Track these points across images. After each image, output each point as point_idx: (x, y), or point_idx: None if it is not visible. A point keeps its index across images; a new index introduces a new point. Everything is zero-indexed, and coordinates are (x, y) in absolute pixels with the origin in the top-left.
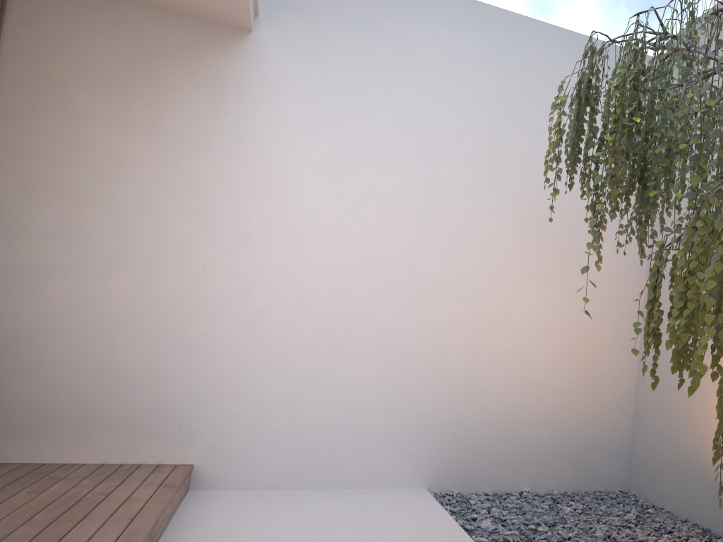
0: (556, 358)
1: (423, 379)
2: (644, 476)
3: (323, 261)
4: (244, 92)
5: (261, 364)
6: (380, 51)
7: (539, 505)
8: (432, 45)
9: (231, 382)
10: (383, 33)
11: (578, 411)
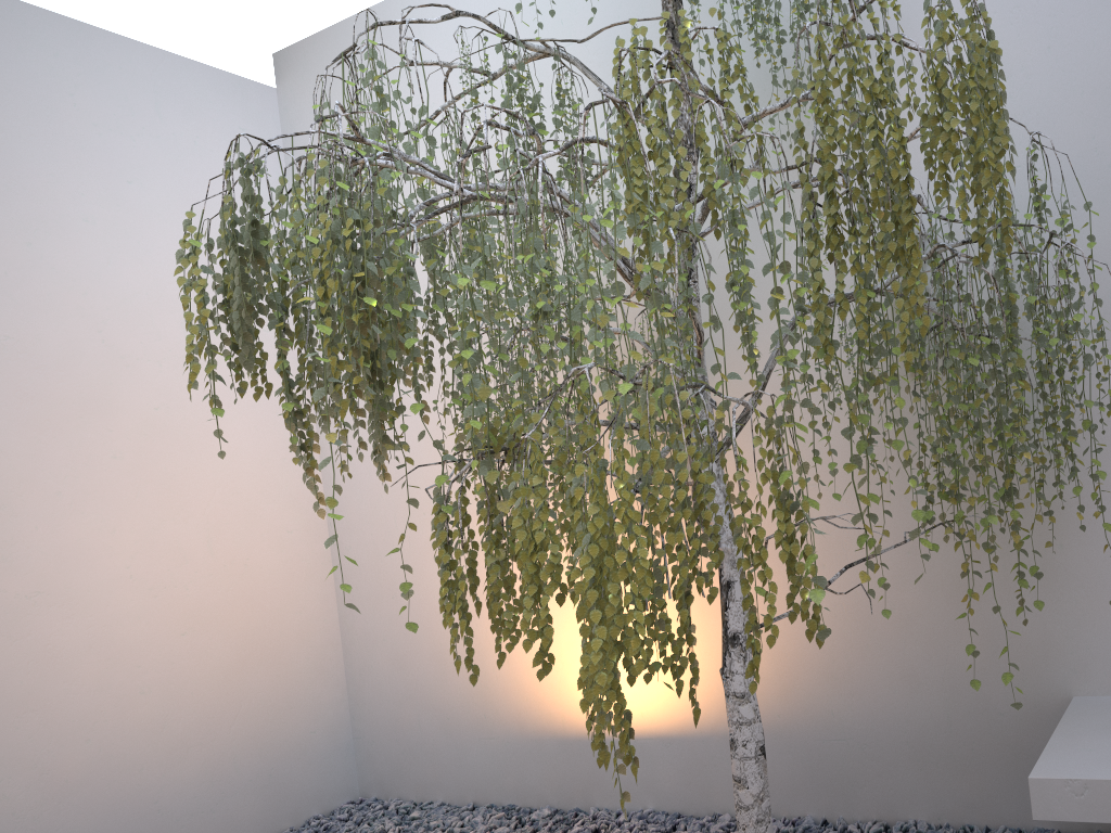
0: (183, 631)
1: None
2: (389, 765)
3: None
4: None
5: None
6: None
7: None
8: None
9: None
10: None
11: (248, 704)
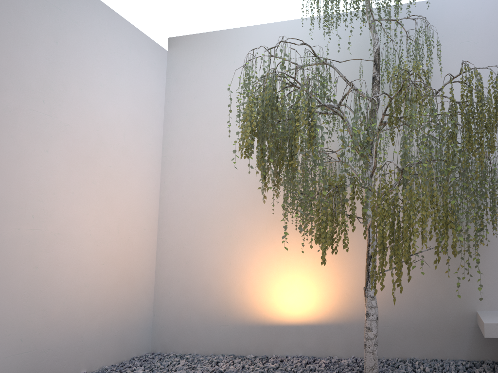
0: (103, 262)
1: None
2: (170, 337)
3: None
4: None
5: None
6: None
7: None
8: None
9: None
10: None
11: (119, 301)
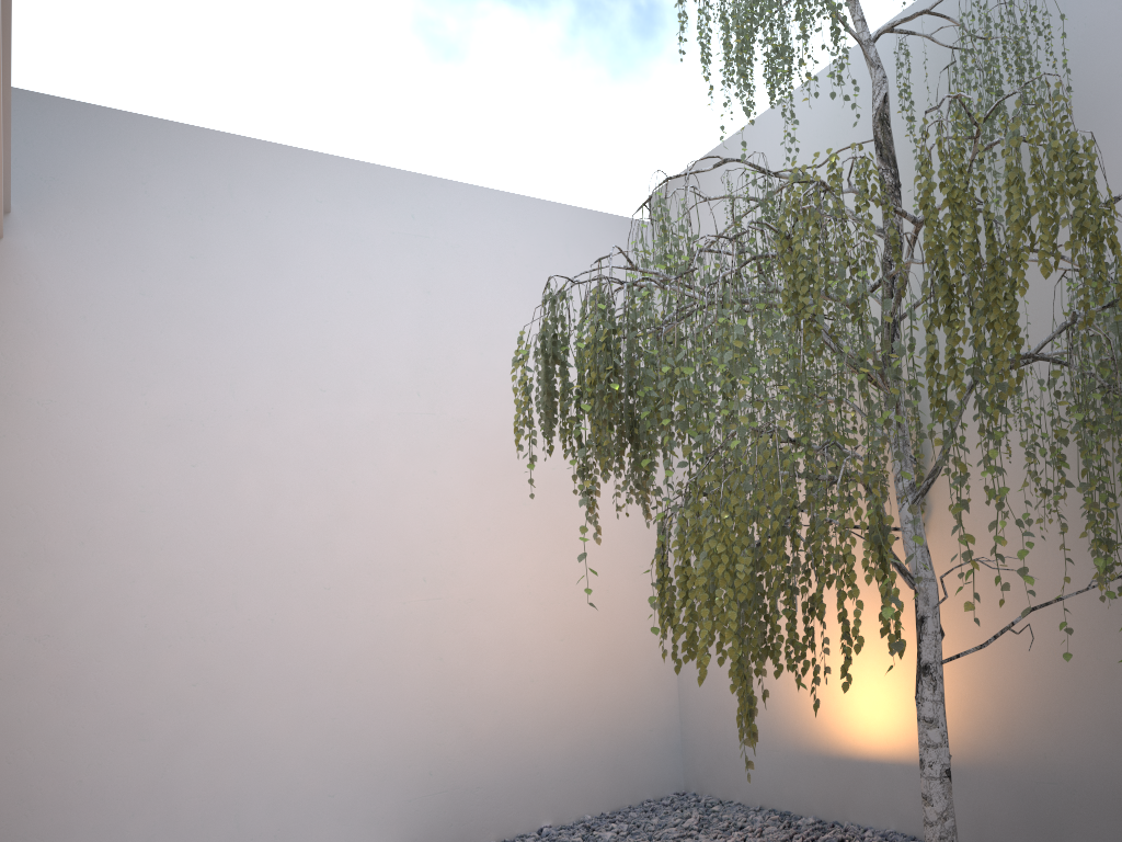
0: (561, 637)
1: (370, 706)
2: (704, 766)
3: (182, 566)
4: (3, 331)
5: (98, 740)
6: (229, 248)
7: (569, 839)
8: (311, 231)
9: (49, 780)
10: (230, 221)
11: (603, 700)
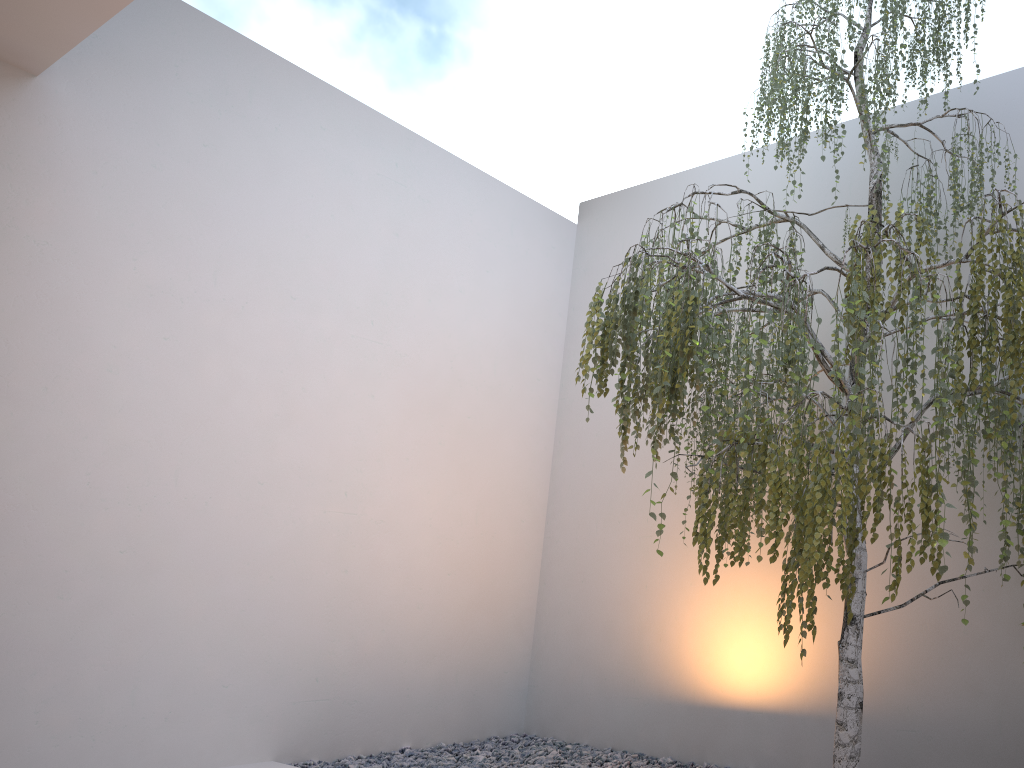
0: (449, 572)
1: (277, 604)
2: (551, 711)
3: (135, 433)
4: (17, 164)
5: (17, 590)
6: (238, 146)
7: (442, 758)
8: (311, 152)
9: None
10: (245, 123)
11: (473, 637)
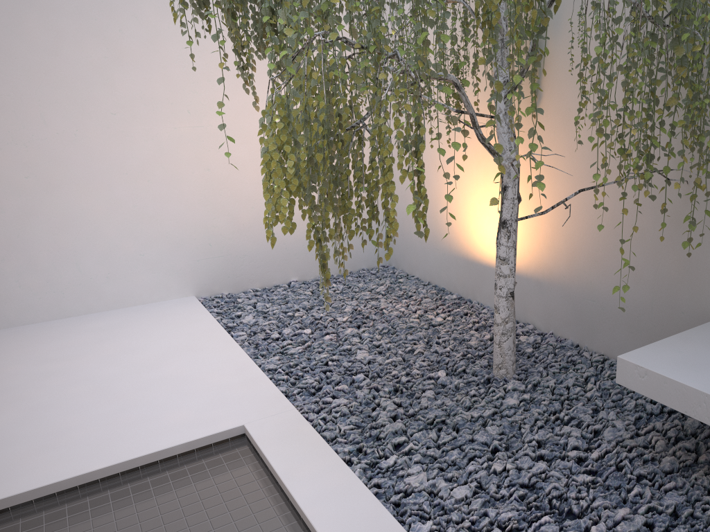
0: None
1: (160, 199)
2: (399, 252)
3: None
4: None
5: None
6: None
7: (303, 293)
8: None
9: None
10: None
11: None
